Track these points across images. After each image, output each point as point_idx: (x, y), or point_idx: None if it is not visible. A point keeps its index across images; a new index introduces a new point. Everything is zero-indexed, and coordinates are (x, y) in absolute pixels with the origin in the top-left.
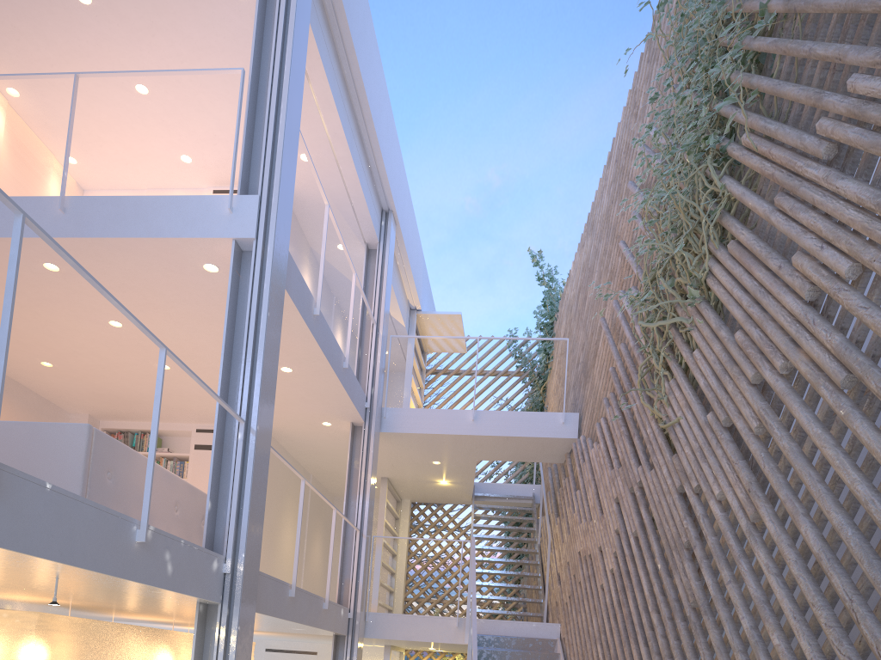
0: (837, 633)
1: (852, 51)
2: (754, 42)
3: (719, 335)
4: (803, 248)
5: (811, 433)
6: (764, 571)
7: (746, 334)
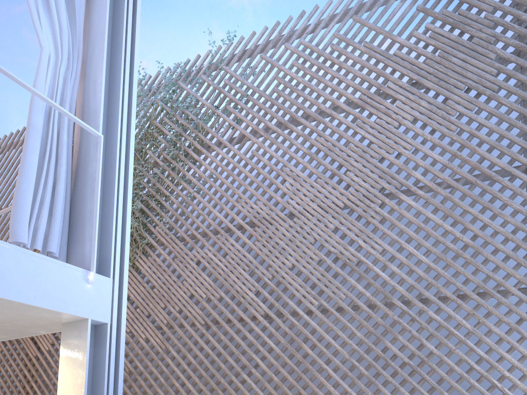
0: (202, 383)
1: (206, 243)
2: (163, 201)
3: (144, 285)
4: (180, 276)
5: (192, 332)
6: (172, 365)
7: (158, 291)
